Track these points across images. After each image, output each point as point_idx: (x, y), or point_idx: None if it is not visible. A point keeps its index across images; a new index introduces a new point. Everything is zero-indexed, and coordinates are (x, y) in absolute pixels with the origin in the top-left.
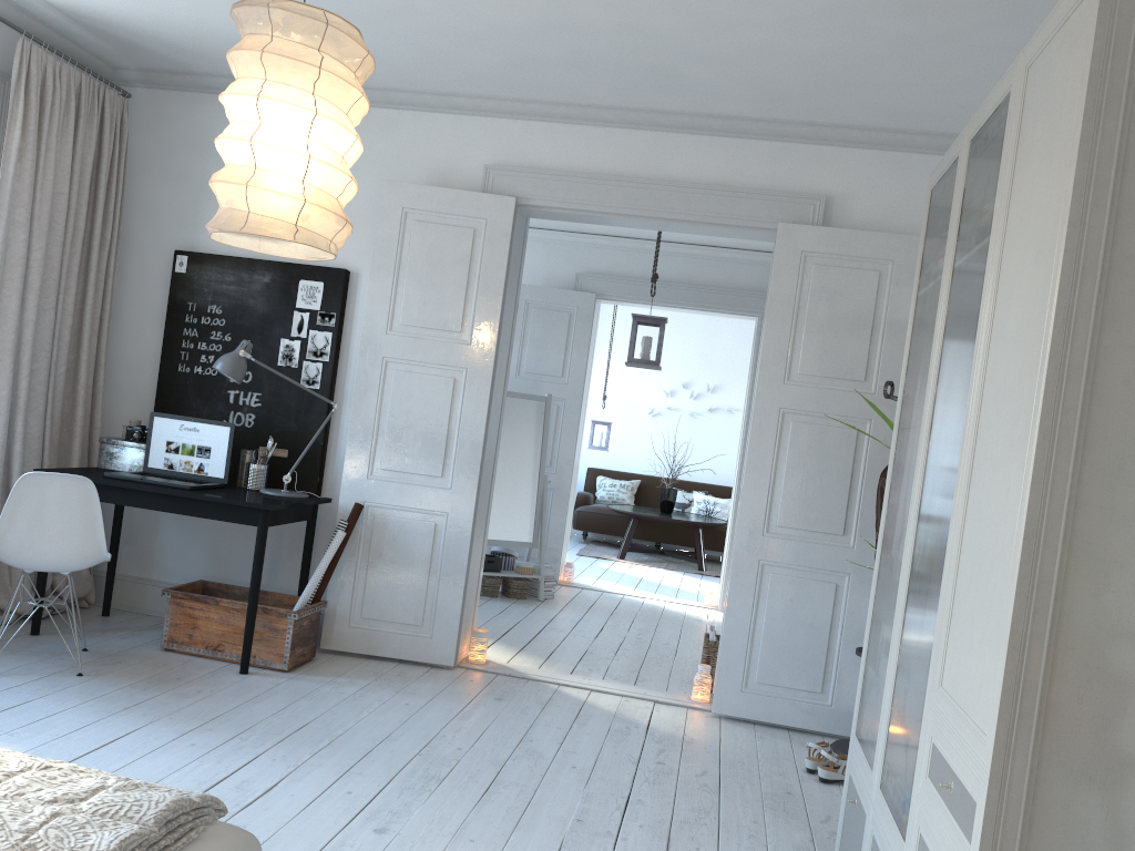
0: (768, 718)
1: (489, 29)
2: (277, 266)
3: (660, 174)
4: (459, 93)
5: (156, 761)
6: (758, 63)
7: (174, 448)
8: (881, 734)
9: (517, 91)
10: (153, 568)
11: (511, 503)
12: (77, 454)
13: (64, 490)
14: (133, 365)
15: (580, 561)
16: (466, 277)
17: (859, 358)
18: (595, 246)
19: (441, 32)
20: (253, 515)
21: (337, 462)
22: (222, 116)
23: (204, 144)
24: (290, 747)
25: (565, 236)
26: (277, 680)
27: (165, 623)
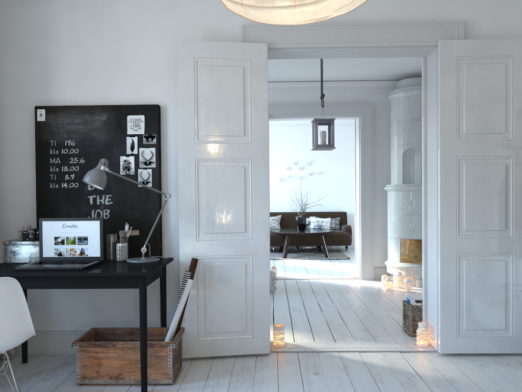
0: (475, 350)
1: None
2: (110, 108)
3: (356, 19)
4: None
5: None
6: None
7: (60, 241)
8: None
9: None
10: (52, 323)
11: None
12: None
13: None
14: (16, 188)
15: None
16: (242, 99)
17: (500, 119)
18: None
19: None
20: (134, 281)
21: (170, 233)
22: (54, 12)
23: (44, 32)
24: None
25: None
26: None
27: (77, 366)
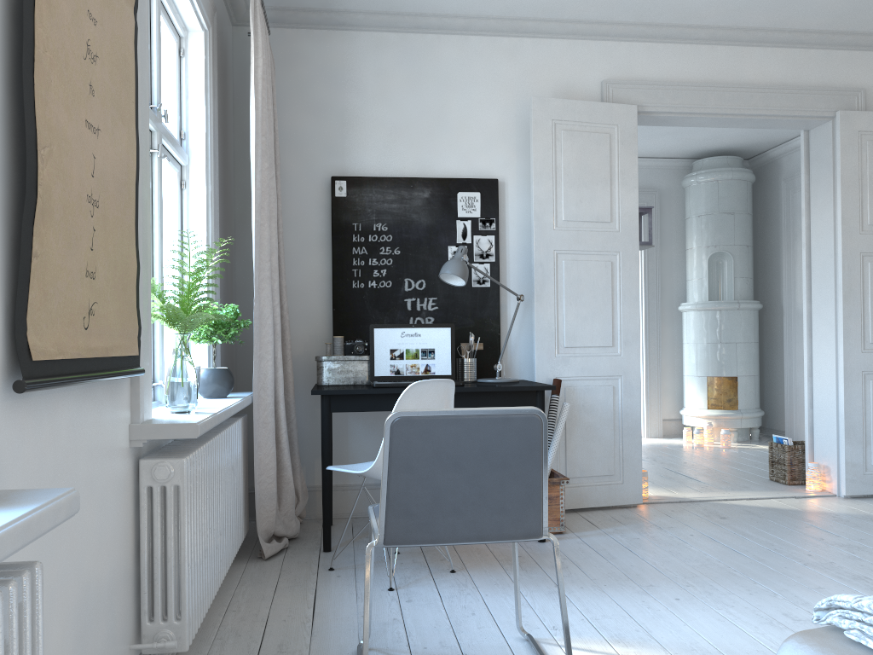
0: None
1: None
2: (434, 182)
3: (739, 80)
4: (581, 20)
5: (697, 618)
6: None
7: (398, 354)
8: None
9: (638, 15)
10: (349, 474)
11: None
12: (291, 377)
13: (436, 395)
14: (299, 288)
15: None
16: (609, 175)
17: None
18: None
19: None
20: (530, 398)
21: (509, 349)
22: (354, 51)
23: (341, 77)
24: (730, 582)
25: None
26: (576, 540)
27: None
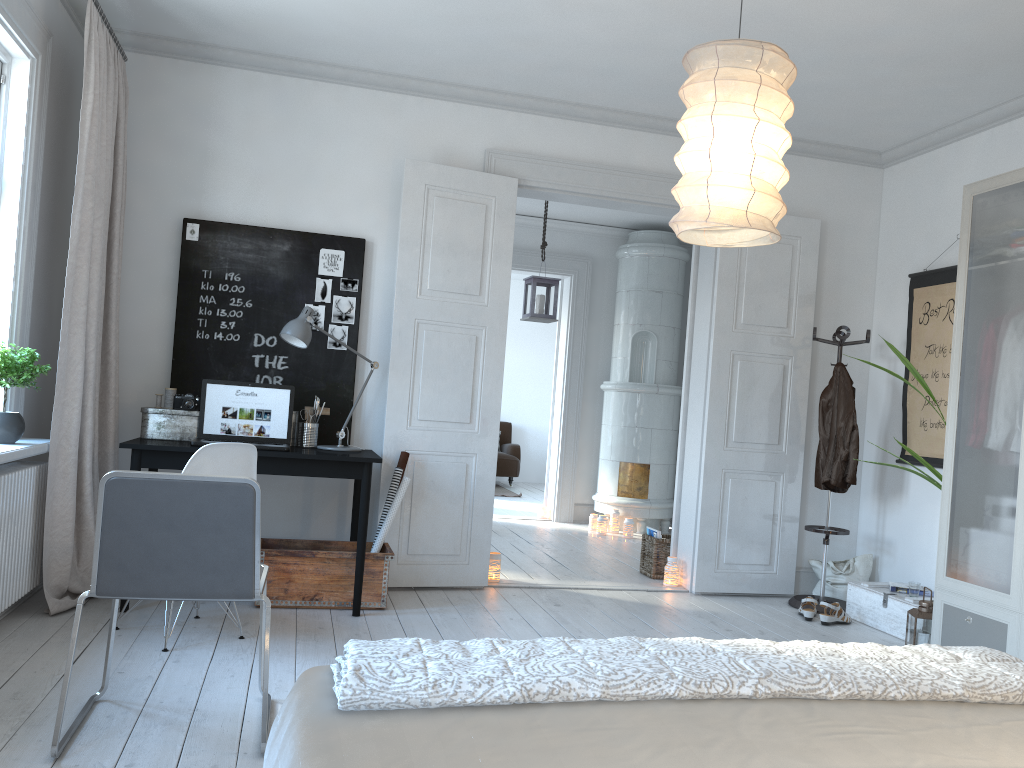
0: (734, 589)
1: (568, 40)
2: (296, 235)
3: (628, 164)
4: (466, 85)
5: None
6: None
7: (231, 413)
8: (1023, 566)
9: (524, 88)
10: None
11: None
12: (112, 427)
13: (234, 459)
14: (138, 333)
15: None
16: (481, 247)
17: (782, 310)
18: None
19: (520, 37)
20: (357, 469)
21: (363, 417)
22: (222, 88)
23: (205, 114)
24: None
25: None
26: (392, 617)
27: None
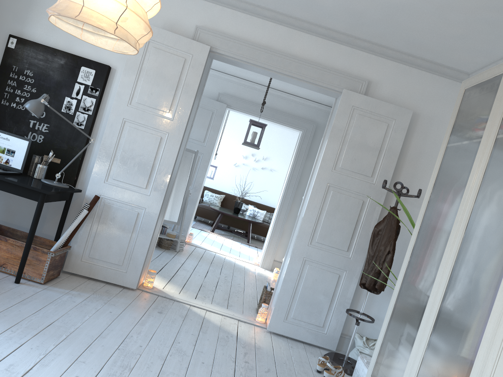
0: (294, 336)
1: None
2: (69, 56)
3: (287, 51)
4: None
5: None
6: (360, 2)
7: None
8: None
9: None
10: None
11: (170, 201)
12: None
13: None
14: None
15: (193, 230)
16: (176, 84)
17: (370, 165)
18: (230, 81)
19: None
20: (36, 195)
21: (87, 170)
22: None
23: None
24: (42, 339)
25: (216, 73)
26: (36, 290)
27: None
